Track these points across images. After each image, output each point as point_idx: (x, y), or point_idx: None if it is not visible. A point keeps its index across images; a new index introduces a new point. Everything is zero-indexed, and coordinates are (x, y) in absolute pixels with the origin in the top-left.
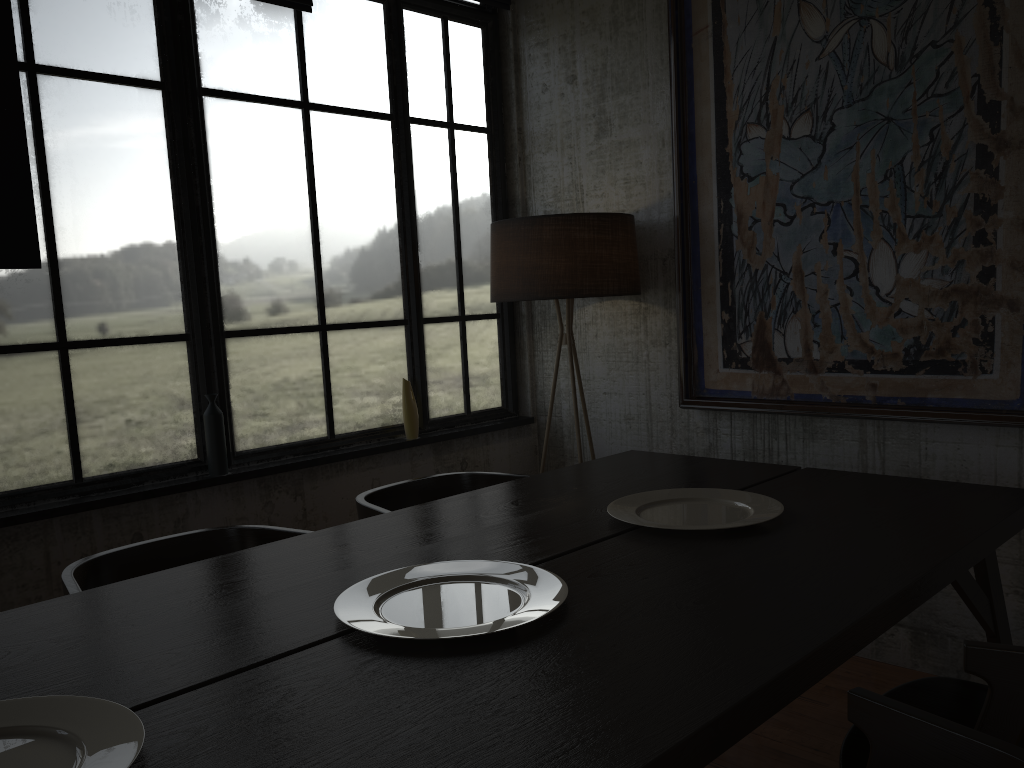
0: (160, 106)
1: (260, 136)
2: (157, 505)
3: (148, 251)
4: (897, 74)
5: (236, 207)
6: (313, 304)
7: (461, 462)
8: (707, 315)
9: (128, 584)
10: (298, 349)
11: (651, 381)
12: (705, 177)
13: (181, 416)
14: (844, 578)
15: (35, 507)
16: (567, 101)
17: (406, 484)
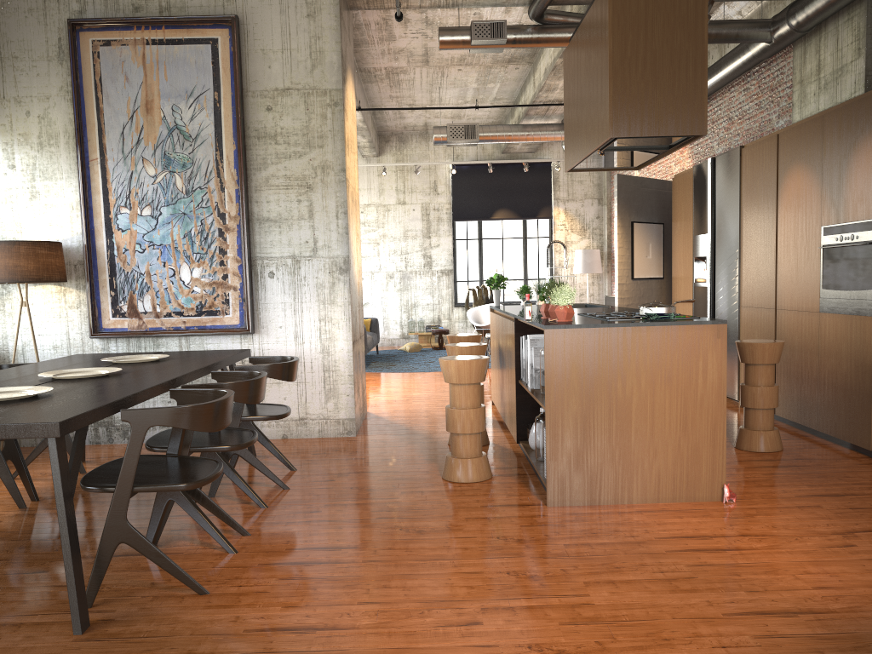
0: None
1: None
2: None
3: None
4: (187, 196)
5: None
6: None
7: None
8: (103, 292)
9: None
10: None
11: (69, 326)
12: (99, 227)
13: None
14: (199, 362)
15: None
16: (9, 178)
17: None
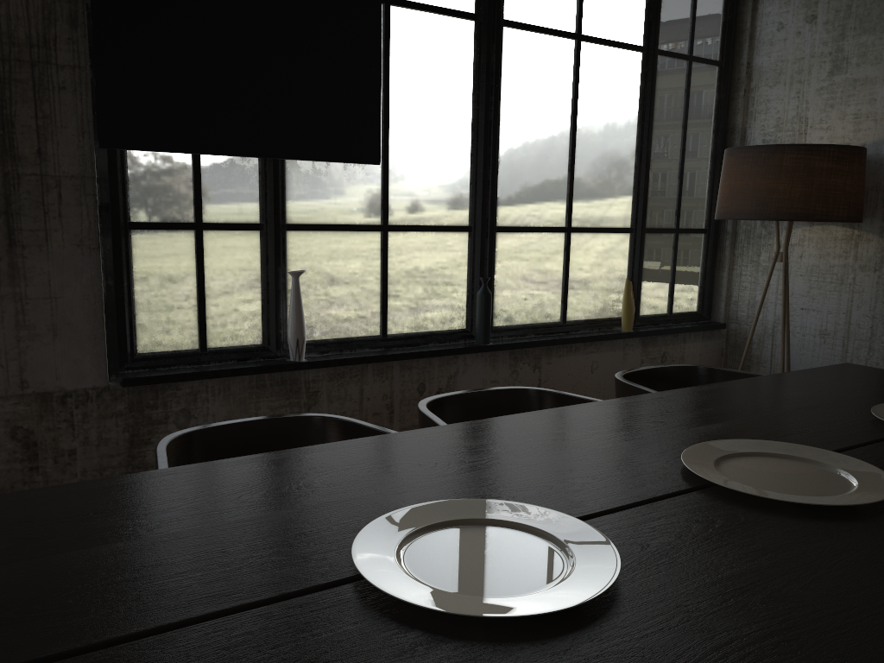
0: (472, 34)
1: (541, 62)
2: (437, 363)
3: (450, 156)
4: None
5: (516, 123)
6: (563, 209)
7: (661, 356)
8: None
9: (484, 423)
10: (547, 246)
11: (854, 302)
12: None
13: (458, 293)
14: None
15: (356, 353)
16: (803, 39)
17: (650, 369)
